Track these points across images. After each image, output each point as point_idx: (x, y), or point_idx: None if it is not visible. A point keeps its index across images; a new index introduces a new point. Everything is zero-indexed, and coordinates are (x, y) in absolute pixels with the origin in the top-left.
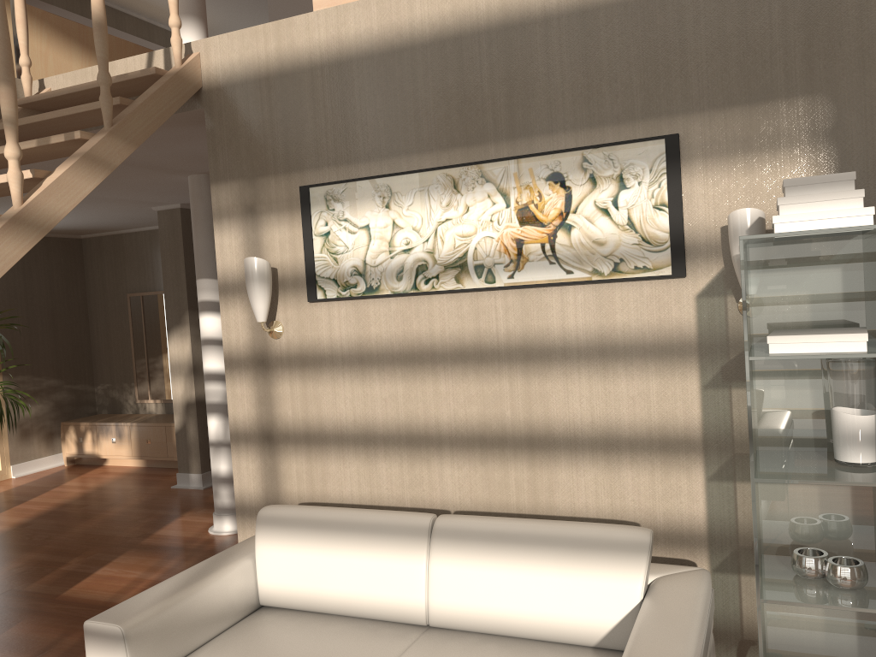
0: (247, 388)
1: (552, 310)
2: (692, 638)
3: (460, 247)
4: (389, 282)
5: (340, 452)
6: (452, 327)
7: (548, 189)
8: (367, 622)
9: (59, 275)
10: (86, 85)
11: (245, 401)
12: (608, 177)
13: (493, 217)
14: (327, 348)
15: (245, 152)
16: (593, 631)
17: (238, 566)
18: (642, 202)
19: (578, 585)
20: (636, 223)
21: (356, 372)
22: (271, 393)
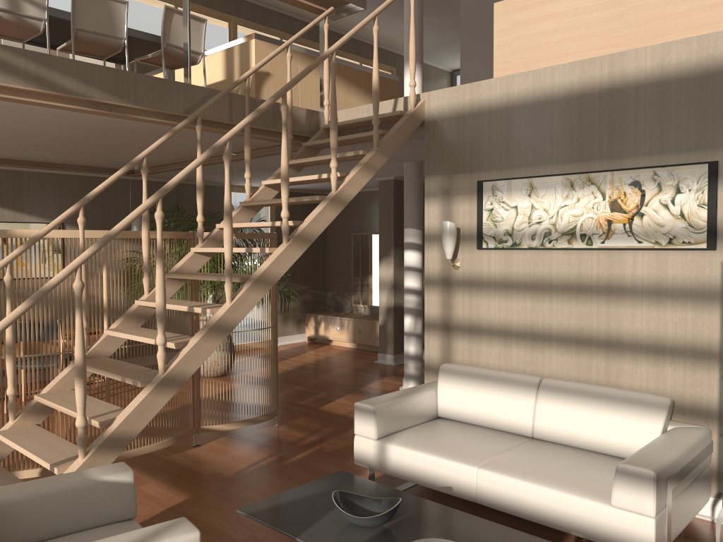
0: (436, 297)
1: (627, 265)
2: (679, 451)
3: (572, 222)
4: (526, 241)
5: (489, 339)
6: (563, 270)
7: (630, 190)
8: (497, 431)
9: None
10: (361, 119)
11: (434, 304)
12: (669, 185)
13: (594, 206)
14: (486, 277)
15: (446, 159)
16: (628, 450)
17: (428, 392)
18: (690, 202)
19: (622, 423)
20: (685, 215)
21: (502, 293)
22: (450, 301)
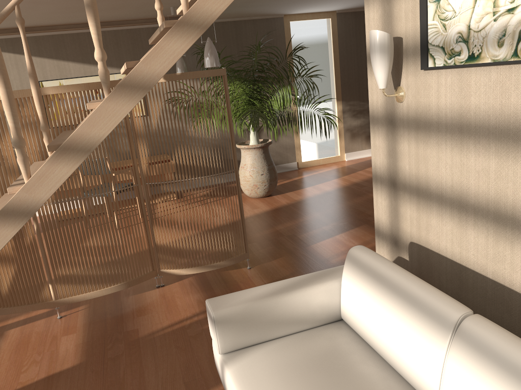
0: (382, 142)
1: None
2: None
3: None
4: (490, 49)
5: (439, 210)
6: None
7: None
8: (394, 376)
9: None
10: None
11: (380, 152)
12: None
13: None
14: (434, 115)
15: None
16: None
17: (323, 287)
18: None
19: None
20: None
21: (455, 141)
22: (396, 148)
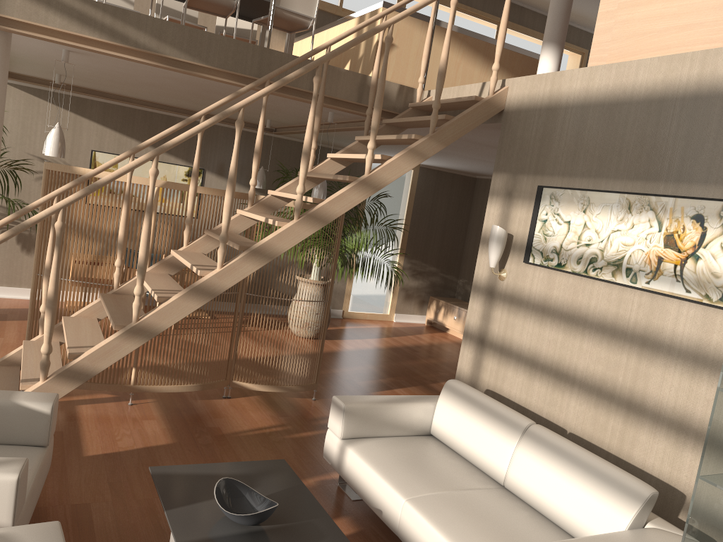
0: (479, 306)
1: (669, 316)
2: None
3: (621, 252)
4: (571, 263)
5: (516, 365)
6: (601, 306)
7: (690, 225)
8: (473, 468)
9: (455, 200)
10: (441, 101)
11: (475, 314)
12: None
13: (647, 236)
14: (526, 296)
15: (515, 156)
16: (588, 536)
17: (423, 405)
18: None
19: (590, 502)
20: None
21: (538, 317)
22: (490, 314)
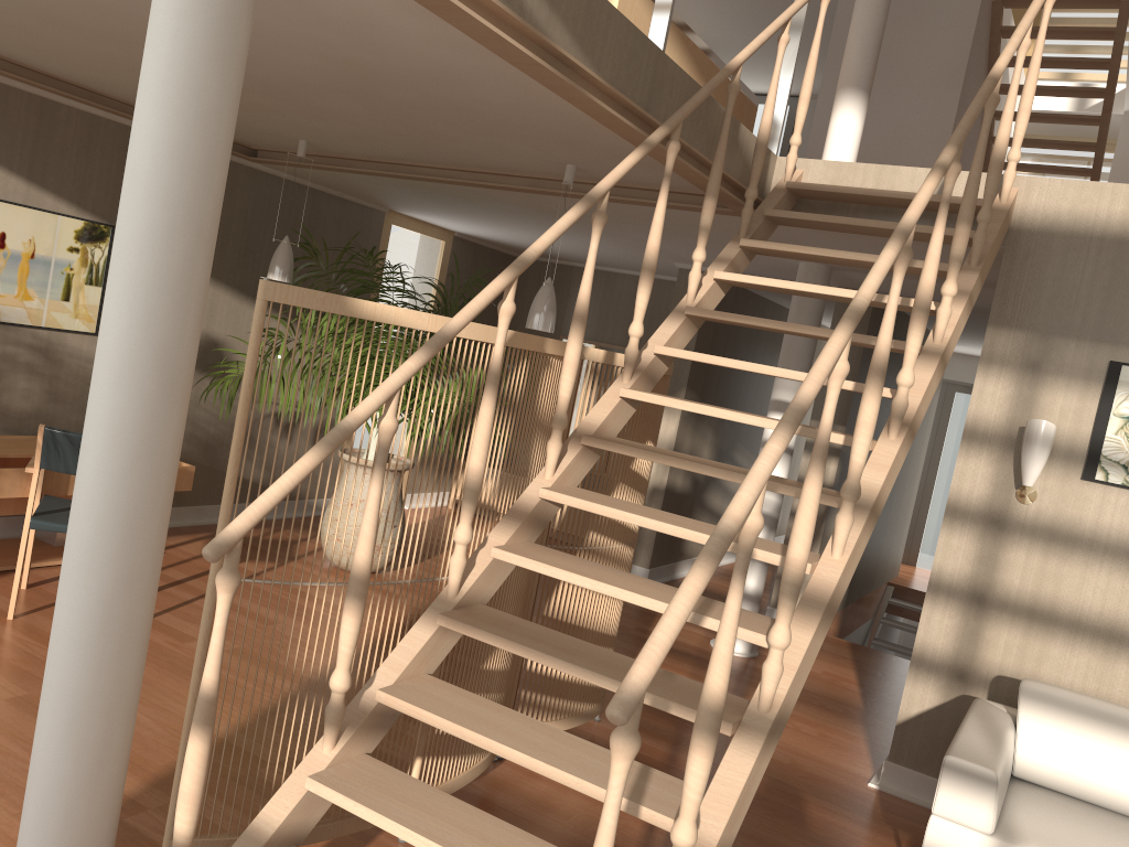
0: (967, 543)
1: None
2: None
3: None
4: None
5: (1070, 638)
6: None
7: None
8: None
9: None
10: (890, 193)
11: (959, 555)
12: None
13: None
14: (1088, 531)
15: (1044, 306)
16: None
17: (1011, 733)
18: None
19: None
20: None
21: (1119, 565)
22: (998, 555)
